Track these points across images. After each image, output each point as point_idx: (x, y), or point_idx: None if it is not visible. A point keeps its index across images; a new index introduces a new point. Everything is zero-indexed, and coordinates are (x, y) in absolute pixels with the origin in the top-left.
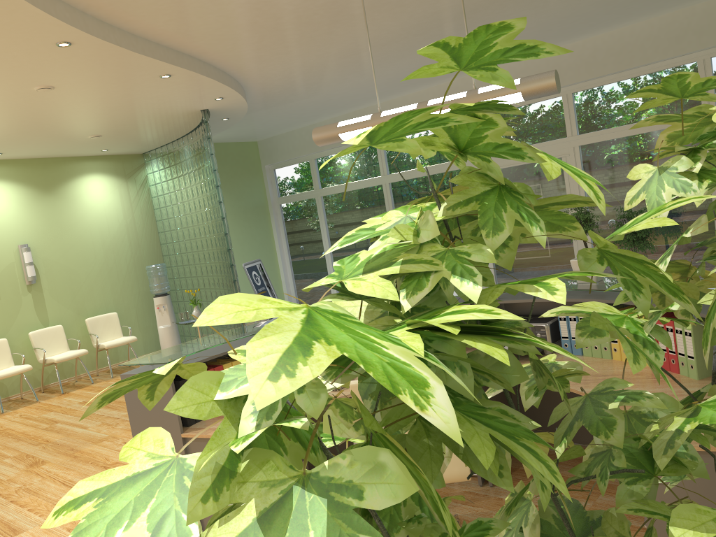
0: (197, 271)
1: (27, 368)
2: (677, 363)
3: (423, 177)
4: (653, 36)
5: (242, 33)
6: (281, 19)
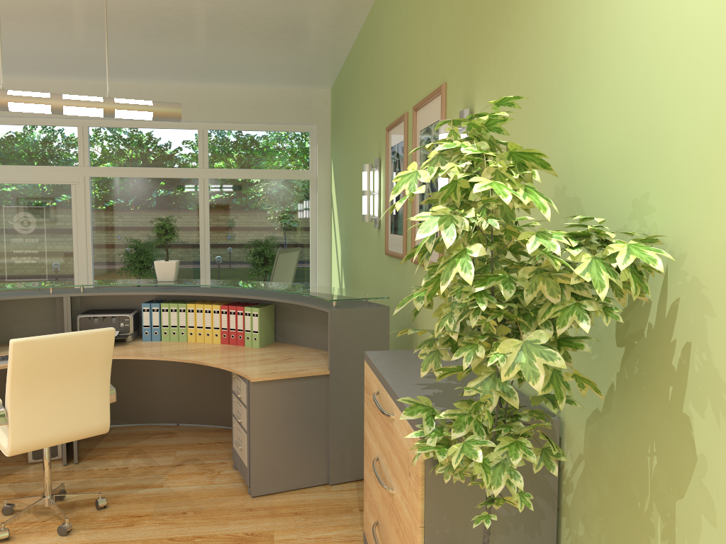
0: None
1: None
2: (244, 338)
3: None
4: (167, 99)
5: None
6: None
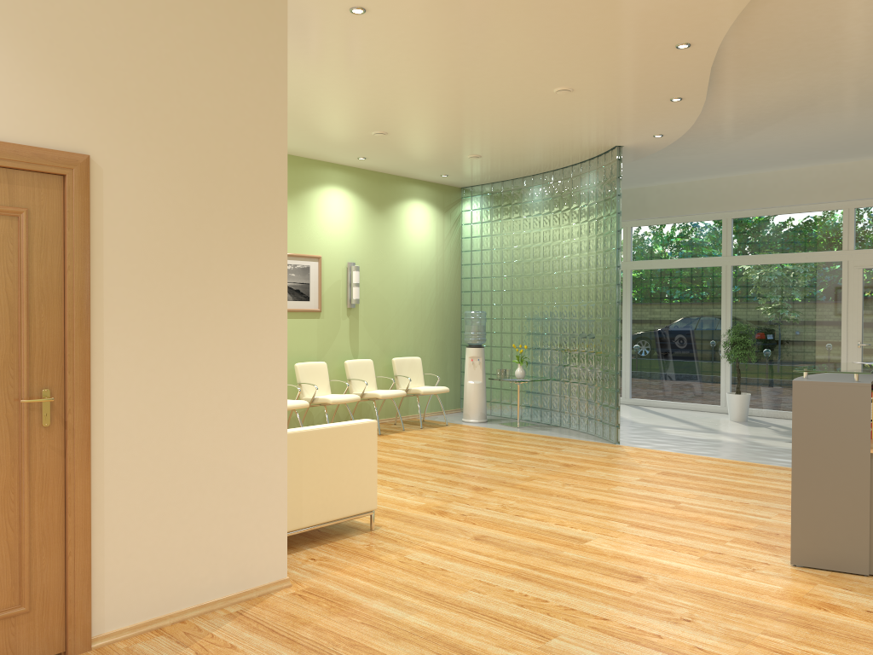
0: (514, 327)
1: (356, 397)
2: None
3: (781, 265)
4: None
5: (790, 67)
6: (849, 58)
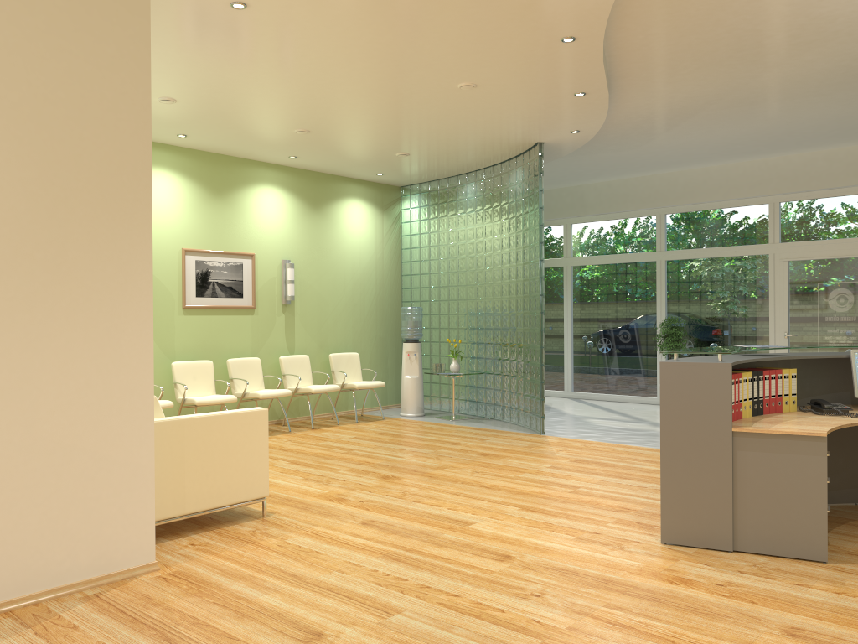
0: (451, 322)
1: (288, 392)
2: None
3: (711, 259)
4: None
5: (686, 62)
6: (740, 52)
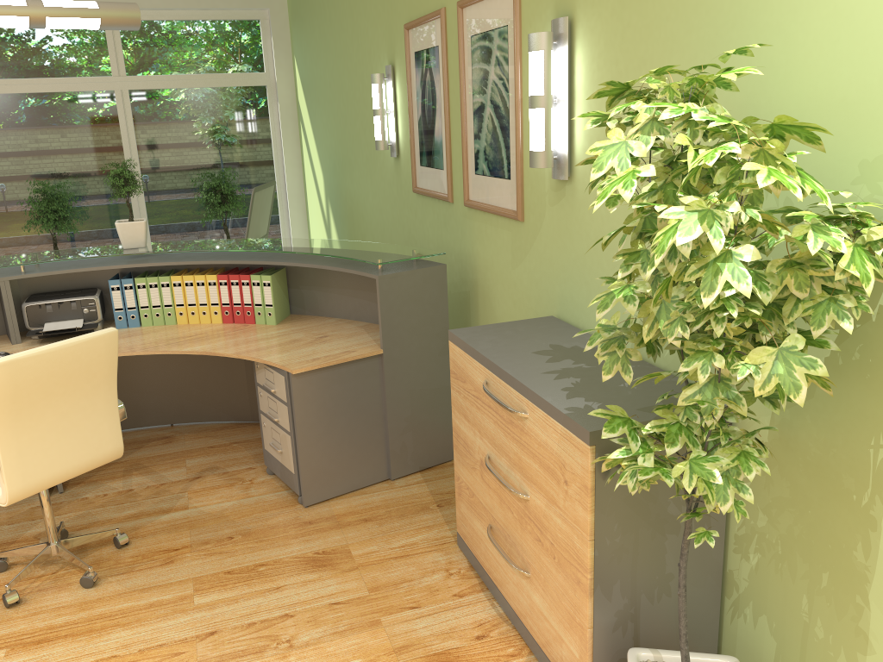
0: None
1: None
2: (254, 314)
3: None
4: None
5: None
6: None
